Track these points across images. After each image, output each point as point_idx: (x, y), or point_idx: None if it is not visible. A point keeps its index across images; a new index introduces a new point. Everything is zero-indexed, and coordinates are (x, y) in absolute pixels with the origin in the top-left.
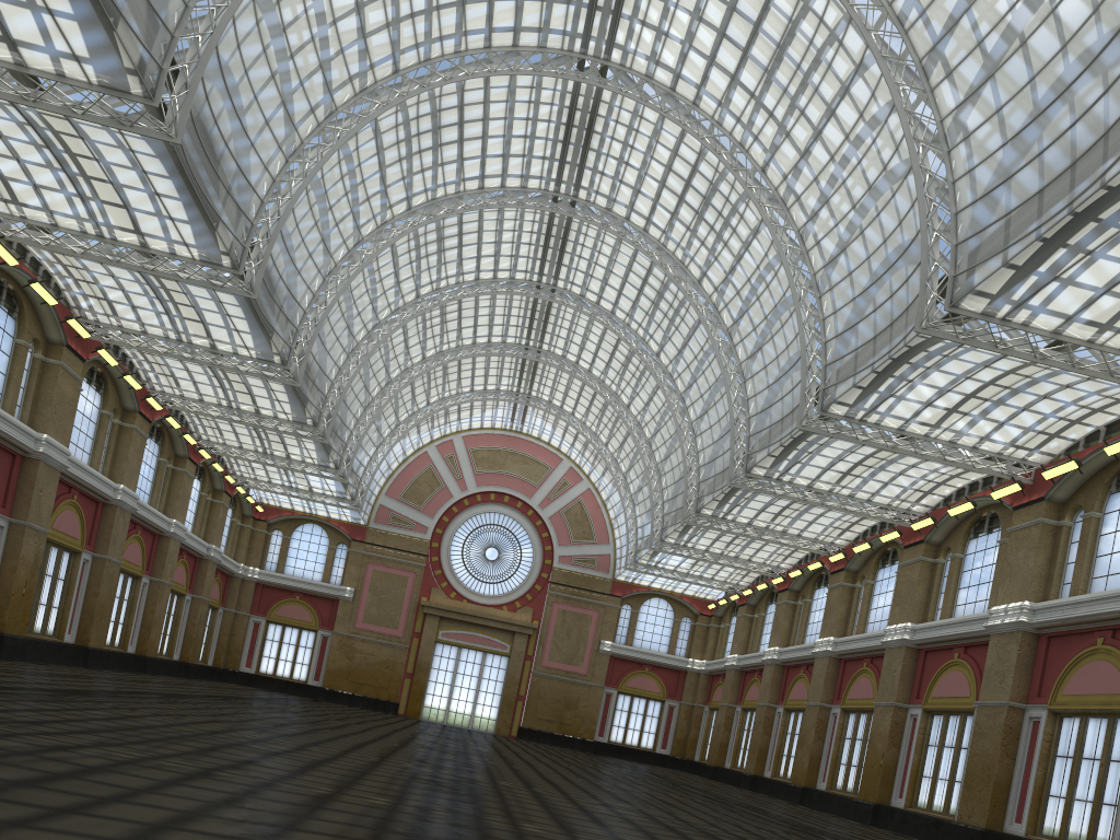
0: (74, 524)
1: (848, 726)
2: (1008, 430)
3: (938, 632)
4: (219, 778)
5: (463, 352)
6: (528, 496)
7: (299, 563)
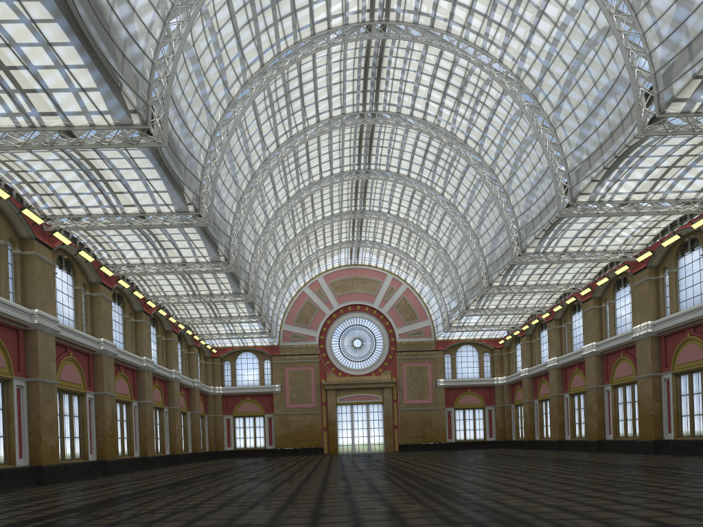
0: (125, 386)
1: (618, 396)
2: (681, 182)
3: (672, 322)
4: (327, 514)
5: (317, 225)
6: (371, 302)
7: (244, 378)
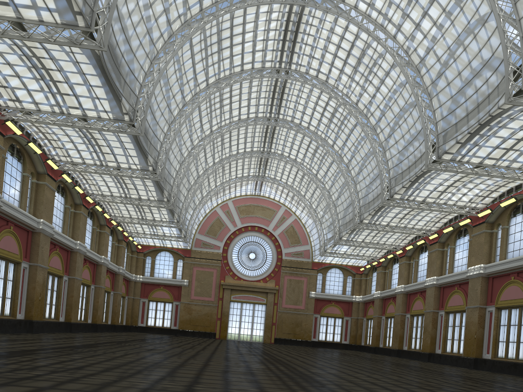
0: (58, 263)
1: (449, 320)
2: (516, 161)
3: (500, 267)
4: (200, 391)
5: (232, 158)
6: (267, 225)
7: (160, 271)
